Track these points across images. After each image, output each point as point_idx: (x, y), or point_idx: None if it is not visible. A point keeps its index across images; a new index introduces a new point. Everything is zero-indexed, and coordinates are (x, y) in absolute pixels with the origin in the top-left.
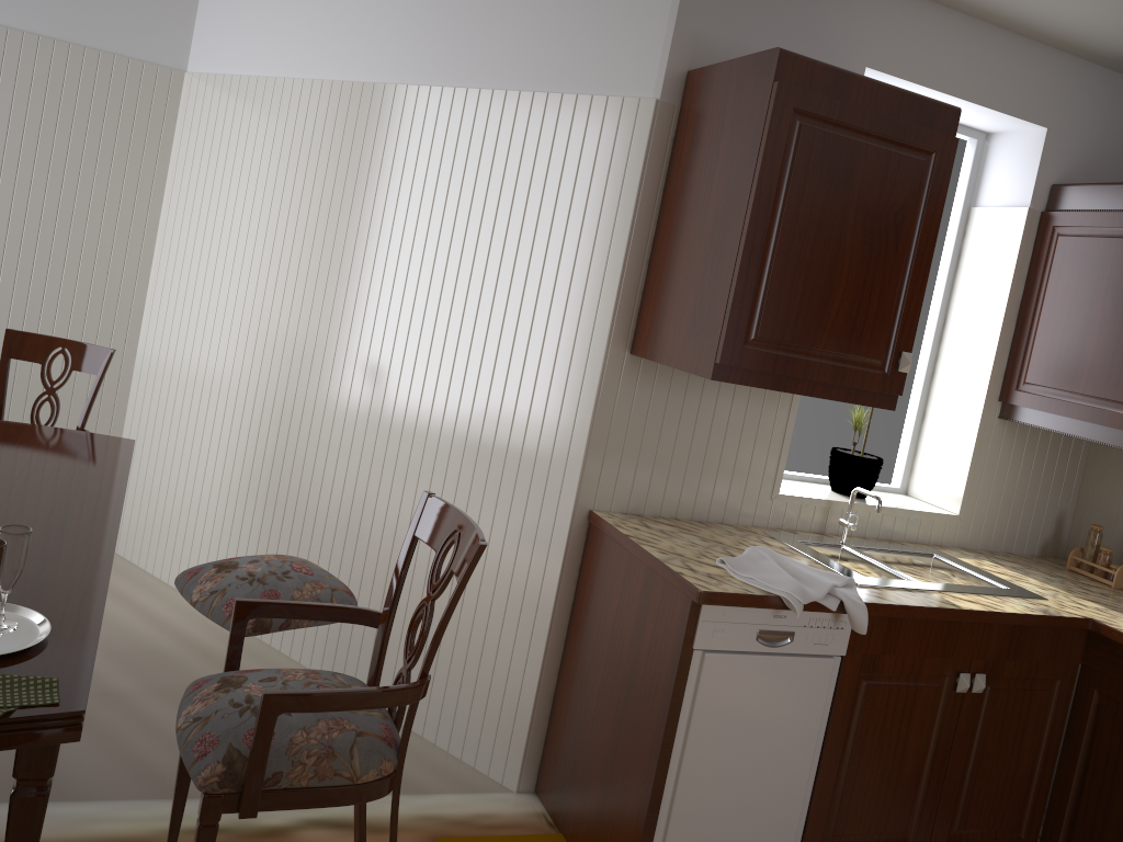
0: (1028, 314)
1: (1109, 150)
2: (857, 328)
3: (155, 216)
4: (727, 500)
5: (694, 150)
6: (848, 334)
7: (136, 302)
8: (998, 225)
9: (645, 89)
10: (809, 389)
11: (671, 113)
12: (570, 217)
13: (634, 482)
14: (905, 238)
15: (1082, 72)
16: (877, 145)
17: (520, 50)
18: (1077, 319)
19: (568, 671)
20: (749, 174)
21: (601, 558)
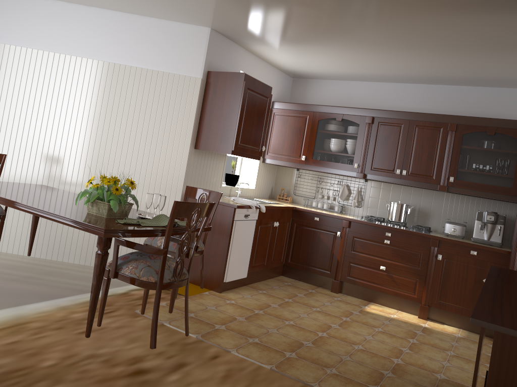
0: (268, 135)
1: (282, 92)
2: (255, 140)
3: None
4: (212, 188)
5: (214, 94)
6: (254, 142)
7: None
8: None
9: (197, 75)
10: (247, 156)
11: (204, 82)
12: (175, 109)
13: (194, 185)
14: (263, 118)
15: (278, 72)
16: (260, 96)
17: (151, 57)
18: (282, 136)
19: None
20: (238, 103)
21: None
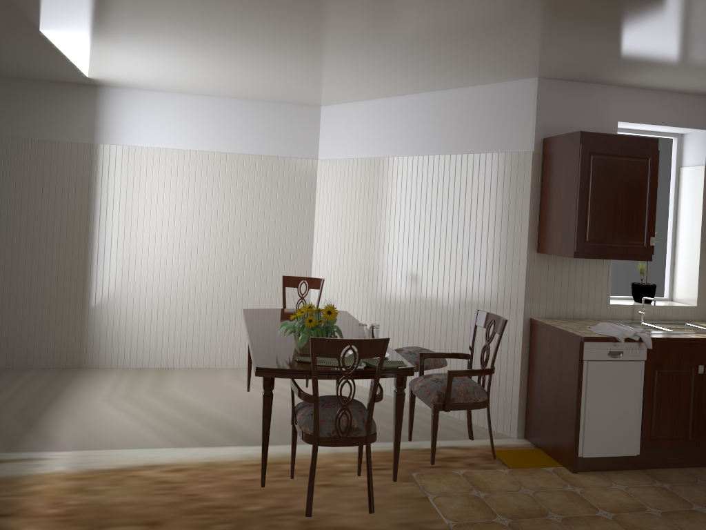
0: None
1: None
2: (629, 230)
3: (312, 222)
4: (587, 309)
5: (551, 170)
6: (626, 233)
7: (308, 259)
8: (693, 174)
9: (527, 148)
10: (614, 257)
11: (539, 155)
12: (503, 201)
13: (546, 305)
14: (643, 192)
15: None
16: (625, 159)
17: (471, 137)
18: None
19: (531, 384)
20: (576, 179)
21: (538, 336)
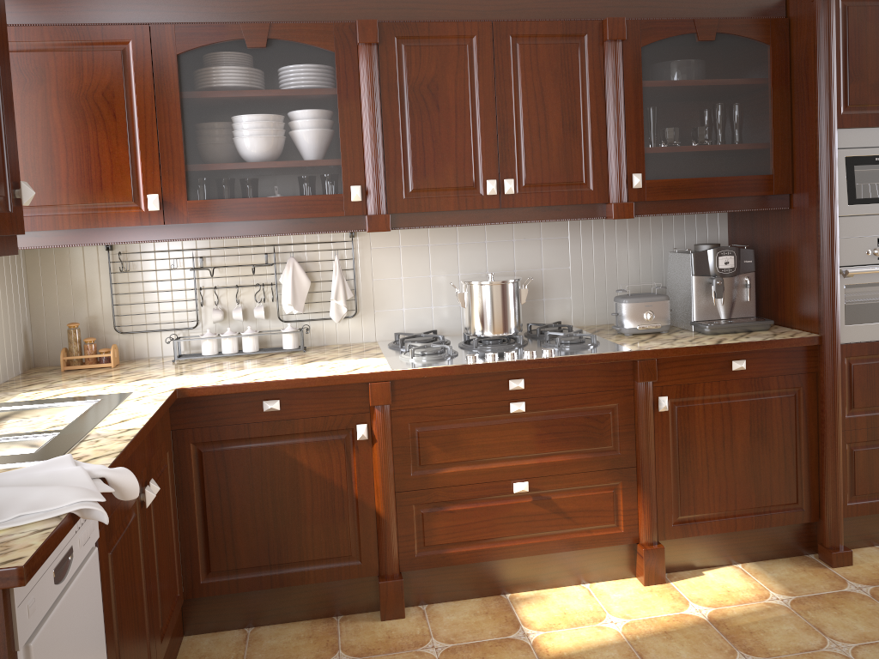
0: None
1: None
2: None
3: None
4: None
5: None
6: None
7: None
8: None
9: None
10: None
11: None
12: None
13: None
14: None
15: None
16: None
17: None
18: (36, 135)
19: None
20: None
21: None
